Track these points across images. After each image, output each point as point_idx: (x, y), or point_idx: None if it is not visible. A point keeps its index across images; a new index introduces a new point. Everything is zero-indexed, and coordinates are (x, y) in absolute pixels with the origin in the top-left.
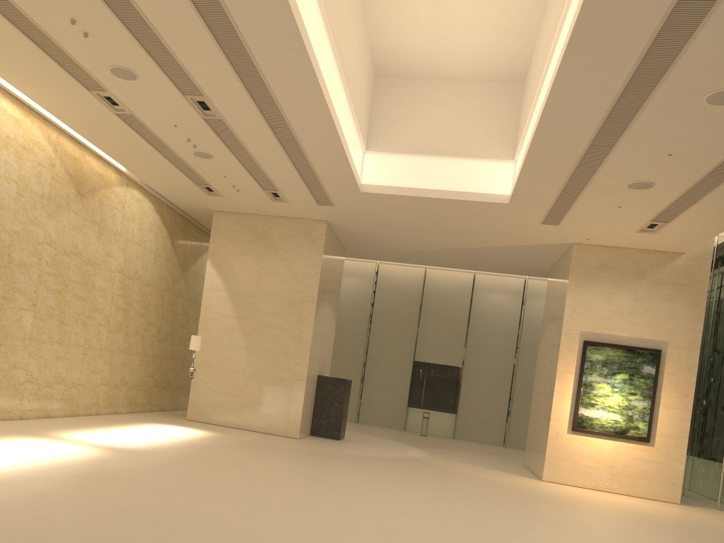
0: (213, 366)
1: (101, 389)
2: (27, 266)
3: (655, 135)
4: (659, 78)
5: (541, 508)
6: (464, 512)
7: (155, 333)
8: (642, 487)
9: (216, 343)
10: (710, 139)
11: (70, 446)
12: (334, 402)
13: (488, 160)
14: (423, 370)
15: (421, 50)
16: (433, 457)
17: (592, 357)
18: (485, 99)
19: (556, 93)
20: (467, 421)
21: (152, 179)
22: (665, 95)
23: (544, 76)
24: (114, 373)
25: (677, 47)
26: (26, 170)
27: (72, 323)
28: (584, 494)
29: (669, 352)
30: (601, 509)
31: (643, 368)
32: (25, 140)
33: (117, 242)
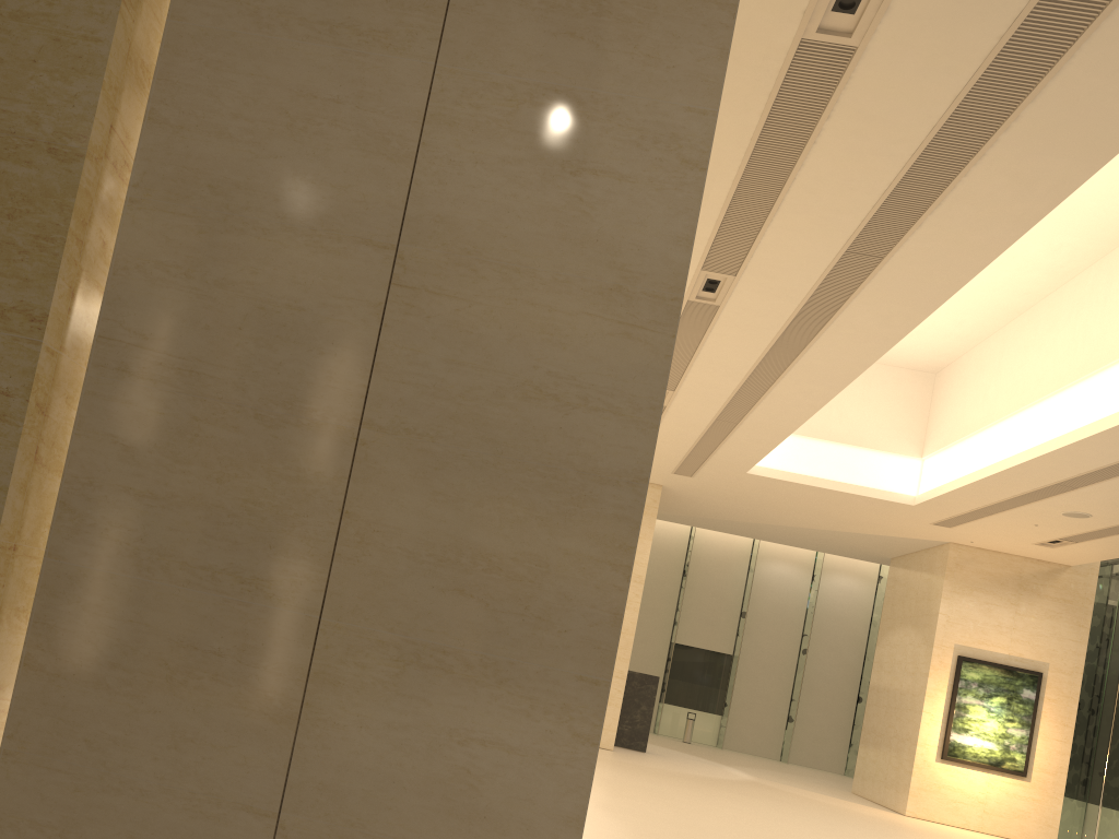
0: None
1: None
2: None
3: None
4: None
5: None
6: None
7: None
8: (1015, 827)
9: None
10: None
11: None
12: (641, 704)
13: (892, 453)
14: (682, 656)
15: None
16: (762, 779)
17: (967, 675)
18: (892, 386)
19: (1059, 451)
20: (736, 726)
21: None
22: None
23: (1017, 411)
24: None
25: None
26: None
27: None
28: (965, 834)
29: (1049, 675)
30: None
31: (1022, 692)
32: None
33: None
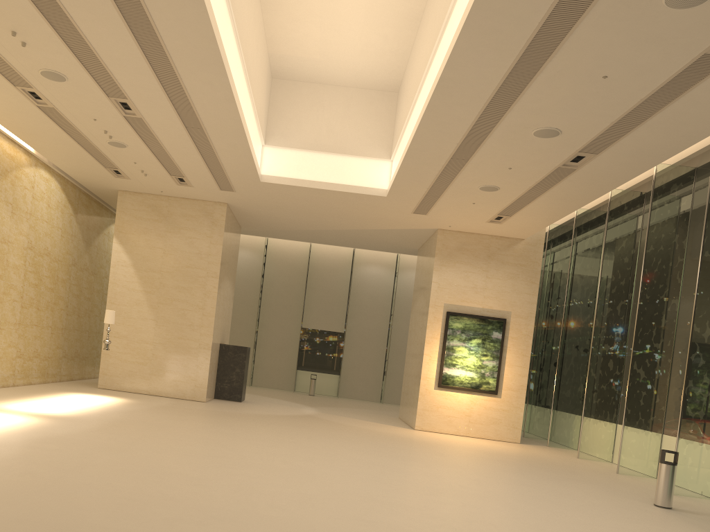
0: (123, 337)
1: (17, 361)
2: None
3: (499, 154)
4: (500, 117)
5: (415, 450)
6: (357, 456)
7: (63, 306)
8: (492, 431)
9: (125, 316)
10: (538, 160)
11: (10, 416)
12: (236, 368)
13: (369, 158)
14: (310, 336)
15: (313, 60)
16: (324, 413)
17: (453, 325)
18: (366, 105)
19: (425, 121)
20: (349, 381)
21: (61, 161)
22: (505, 128)
23: (415, 99)
24: (28, 346)
25: (512, 98)
26: None
27: None
28: (448, 439)
29: (512, 320)
30: (461, 449)
31: (492, 334)
32: None
33: (28, 220)
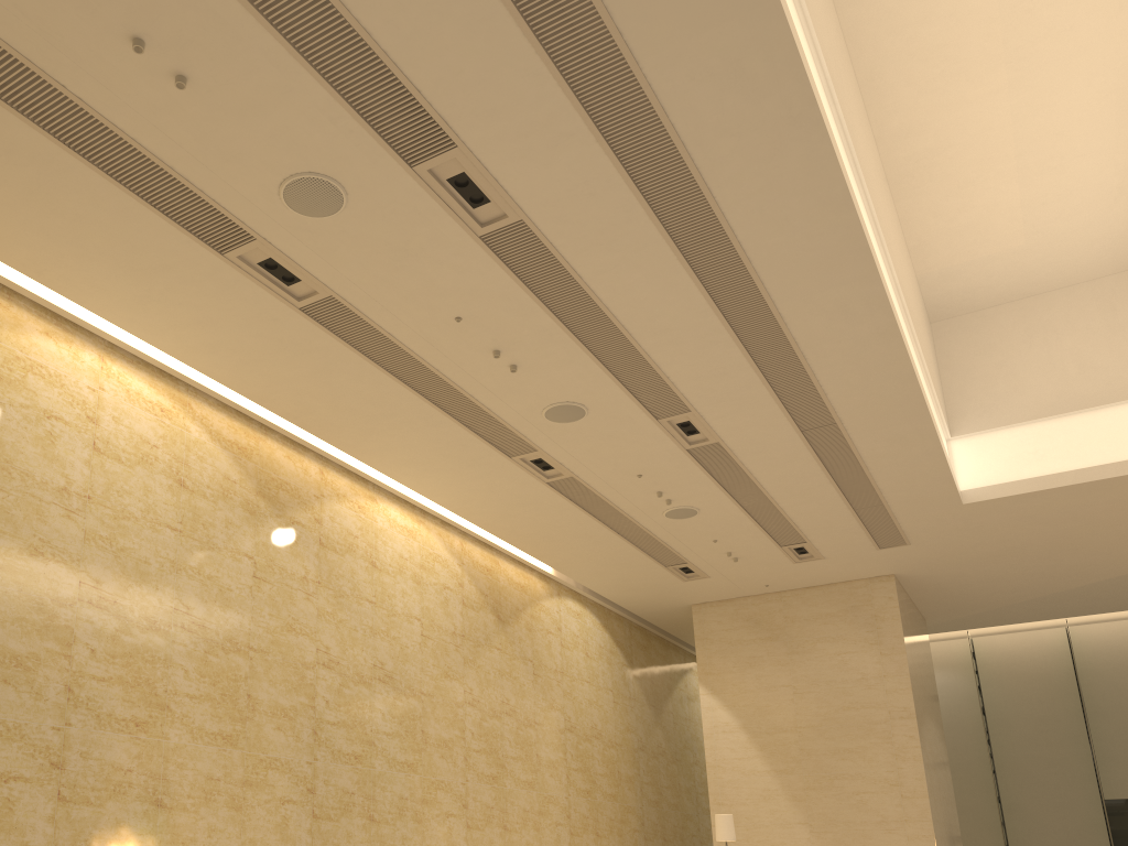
0: None
1: None
2: (447, 745)
3: None
4: None
5: None
6: None
7: (636, 825)
8: None
9: (748, 825)
10: None
11: None
12: None
13: None
14: None
15: (1012, 254)
16: None
17: None
18: None
19: None
20: None
21: (594, 577)
22: None
23: None
24: None
25: None
26: (429, 599)
27: (519, 827)
28: None
29: None
30: None
31: None
32: (423, 556)
33: (560, 683)
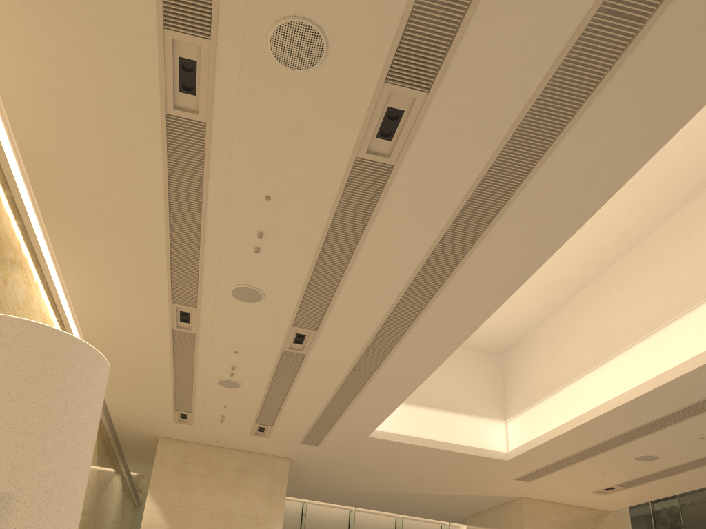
0: None
1: None
2: None
3: None
4: None
5: None
6: None
7: None
8: None
9: None
10: None
11: None
12: None
13: (482, 418)
14: None
15: None
16: None
17: None
18: (473, 364)
19: (676, 381)
20: None
21: (120, 399)
22: None
23: (607, 359)
24: None
25: None
26: None
27: None
28: None
29: None
30: None
31: None
32: None
33: None
